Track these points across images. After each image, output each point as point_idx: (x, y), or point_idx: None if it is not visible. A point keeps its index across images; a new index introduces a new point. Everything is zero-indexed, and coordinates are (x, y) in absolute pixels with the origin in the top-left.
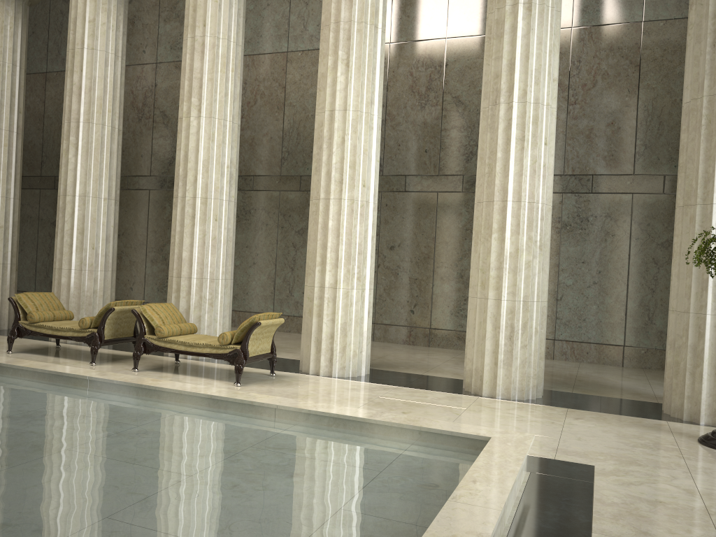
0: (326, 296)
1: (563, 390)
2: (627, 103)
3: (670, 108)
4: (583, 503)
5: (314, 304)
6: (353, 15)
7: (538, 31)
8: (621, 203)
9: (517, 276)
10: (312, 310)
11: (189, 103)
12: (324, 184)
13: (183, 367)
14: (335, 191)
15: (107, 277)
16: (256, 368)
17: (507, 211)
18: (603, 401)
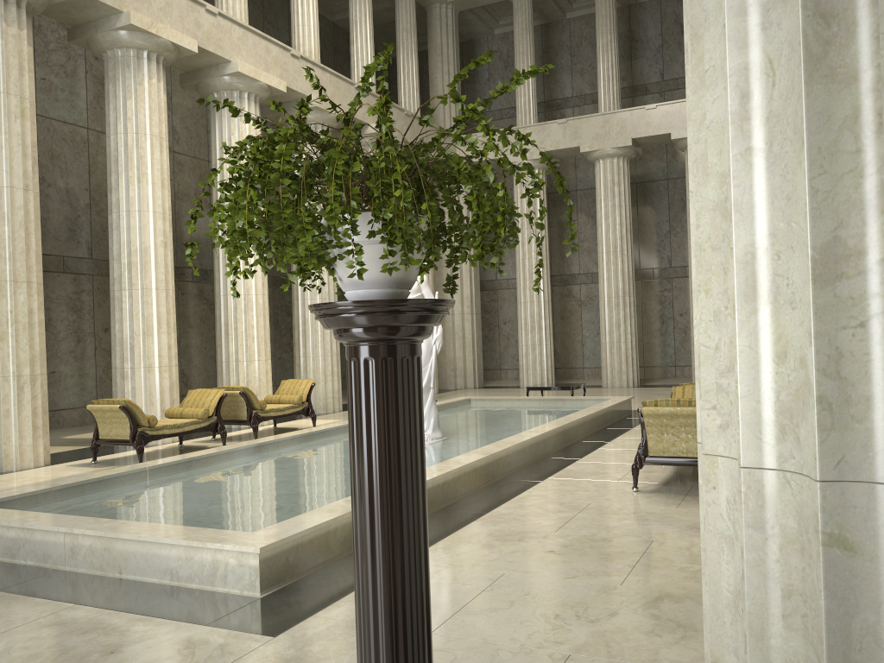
0: None
1: None
2: None
3: None
4: (144, 610)
5: None
6: None
7: None
8: None
9: None
10: None
11: None
12: None
13: None
14: None
15: None
16: None
17: None
18: None
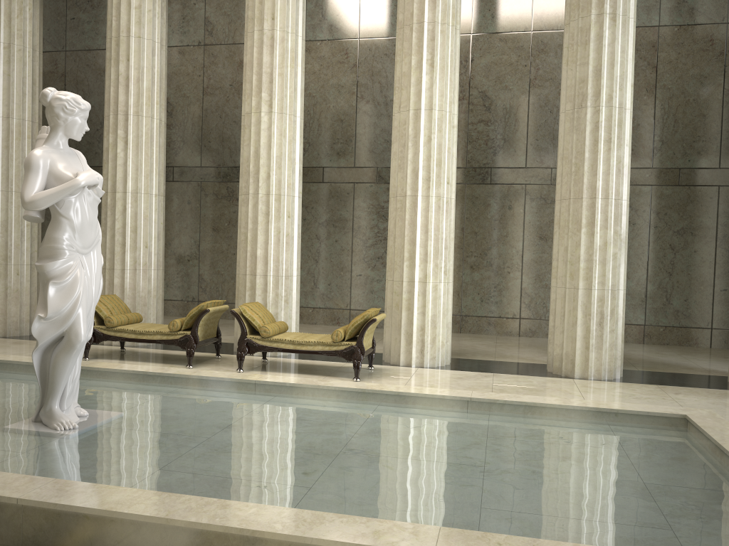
0: (416, 290)
1: (629, 368)
2: (645, 102)
3: (684, 107)
4: None
5: (403, 298)
6: (436, 16)
7: (621, 40)
8: (641, 194)
9: (605, 267)
10: (399, 304)
11: (258, 98)
12: (410, 182)
13: (277, 365)
14: (422, 188)
15: (158, 276)
16: (344, 363)
17: (596, 207)
18: (674, 377)
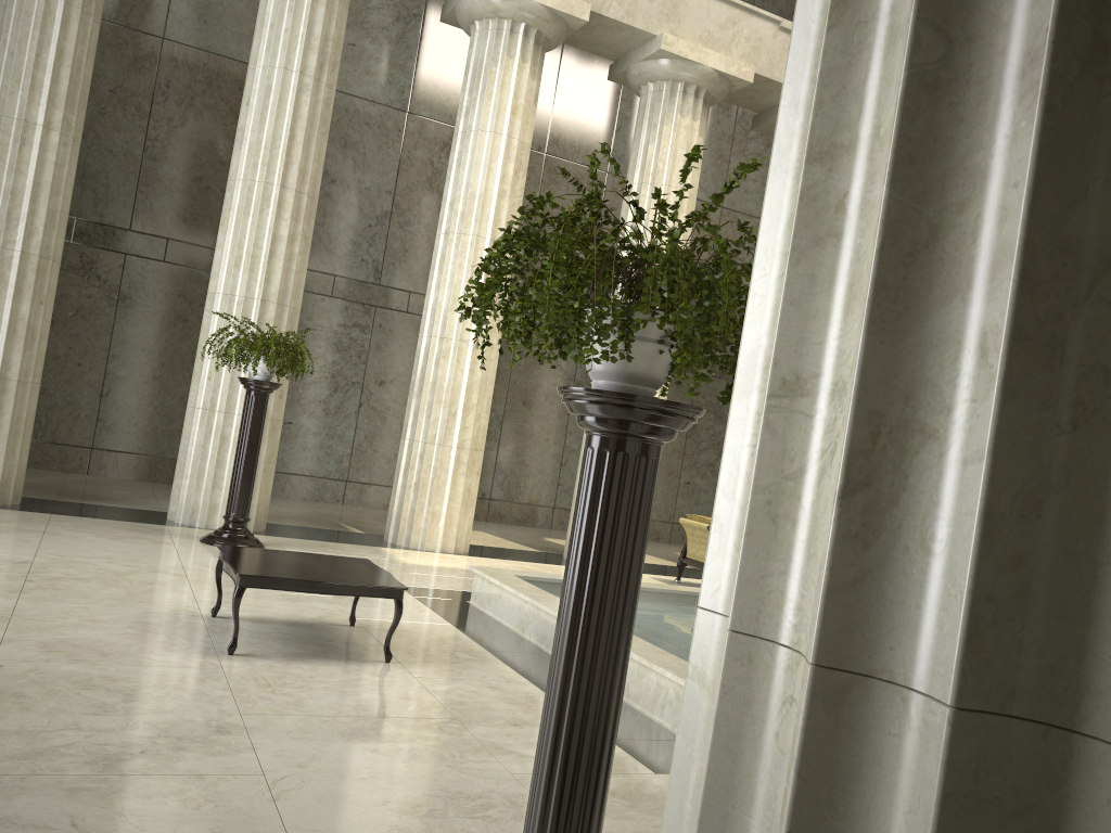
0: None
1: None
2: None
3: None
4: None
5: None
6: None
7: None
8: None
9: None
10: None
11: None
12: None
13: None
14: None
15: None
16: None
17: None
18: None
